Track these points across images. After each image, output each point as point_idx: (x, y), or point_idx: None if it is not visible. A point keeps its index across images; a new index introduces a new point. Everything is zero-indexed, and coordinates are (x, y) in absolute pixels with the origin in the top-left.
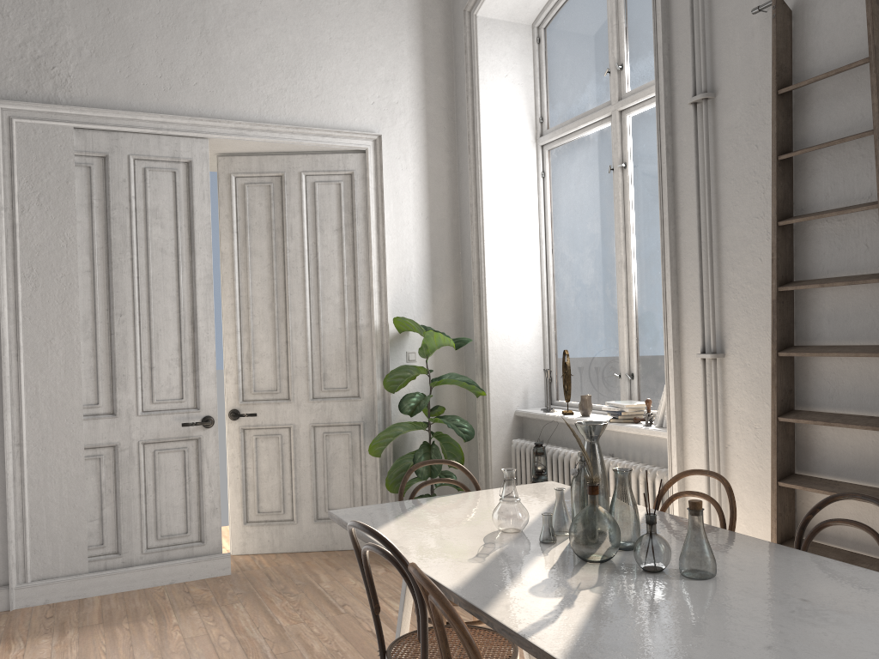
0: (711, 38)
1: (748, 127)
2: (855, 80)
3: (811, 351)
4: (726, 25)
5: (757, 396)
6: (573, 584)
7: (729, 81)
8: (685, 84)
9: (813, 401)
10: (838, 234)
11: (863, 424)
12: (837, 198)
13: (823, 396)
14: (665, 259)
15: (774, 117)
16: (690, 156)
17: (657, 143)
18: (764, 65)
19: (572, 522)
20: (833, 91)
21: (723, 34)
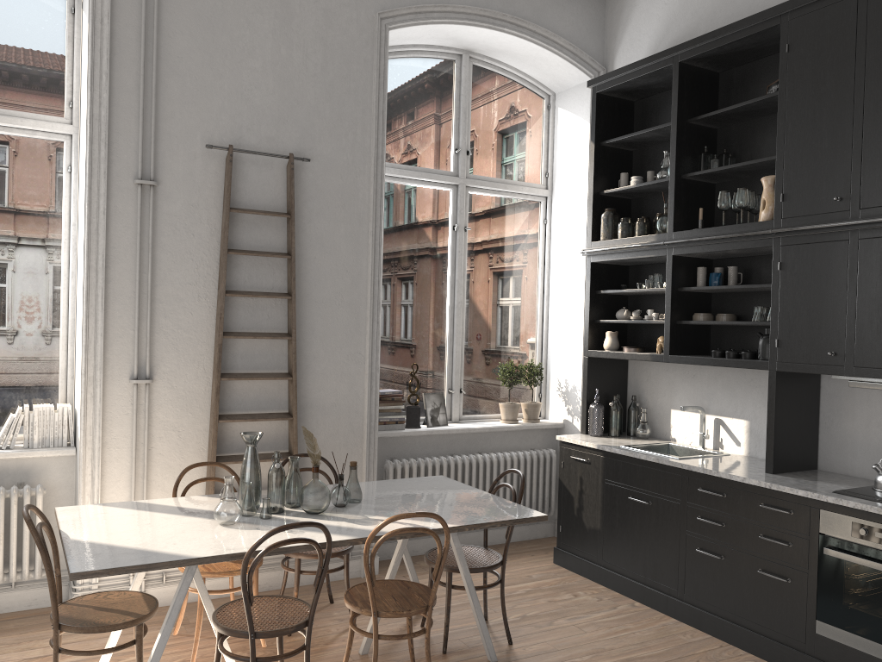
0: (155, 140)
1: (186, 219)
2: (267, 220)
3: (243, 377)
4: (171, 138)
5: (182, 408)
6: (358, 518)
7: (171, 180)
8: (124, 163)
9: (227, 407)
10: (251, 306)
11: (275, 417)
12: (252, 285)
13: (235, 404)
14: (90, 299)
15: (227, 226)
16: (126, 222)
17: (88, 199)
18: (203, 183)
19: (314, 492)
20: (253, 221)
21: (167, 143)
